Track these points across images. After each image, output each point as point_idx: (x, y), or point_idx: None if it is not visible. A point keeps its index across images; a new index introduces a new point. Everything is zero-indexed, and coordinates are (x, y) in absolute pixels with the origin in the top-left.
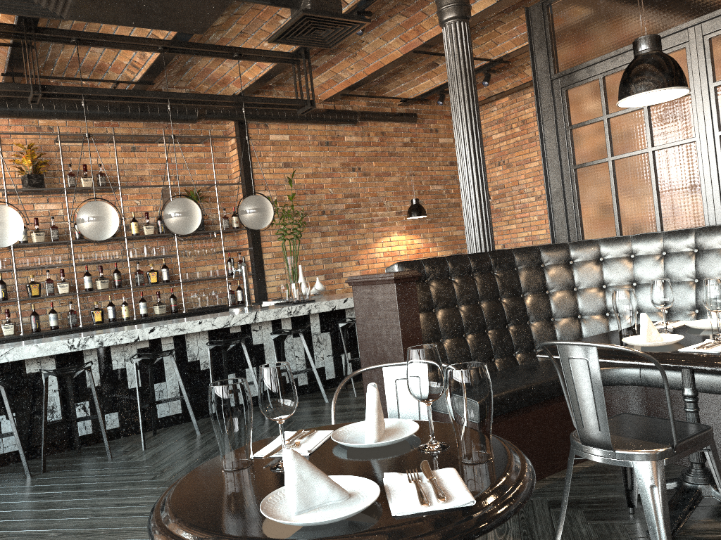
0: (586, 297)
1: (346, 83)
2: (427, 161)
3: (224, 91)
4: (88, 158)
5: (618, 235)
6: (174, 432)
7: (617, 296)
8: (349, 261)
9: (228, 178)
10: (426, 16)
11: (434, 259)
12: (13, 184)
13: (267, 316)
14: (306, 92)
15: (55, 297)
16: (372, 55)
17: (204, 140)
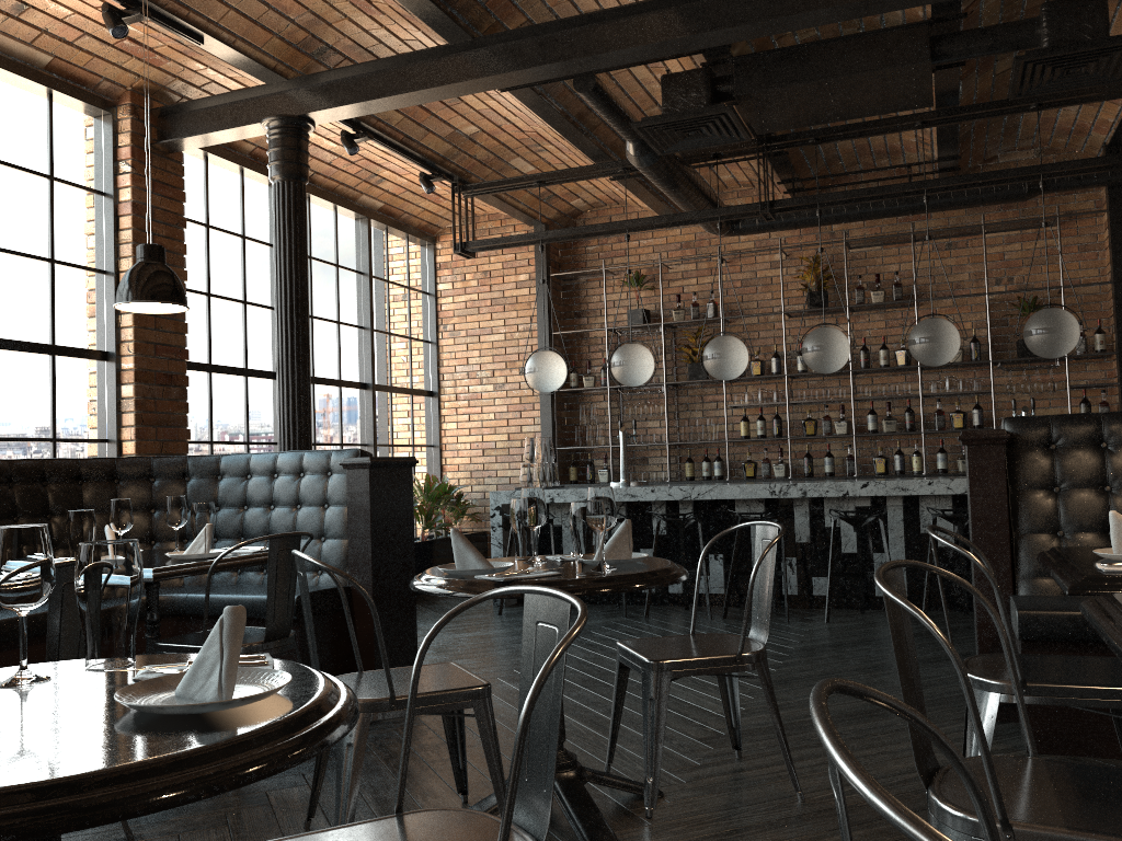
0: None
1: None
2: None
3: (1089, 142)
4: (887, 265)
5: None
6: (884, 615)
7: None
8: None
9: (1099, 273)
10: None
11: (1074, 416)
12: (800, 304)
13: None
14: None
15: (828, 437)
16: None
17: (1054, 221)
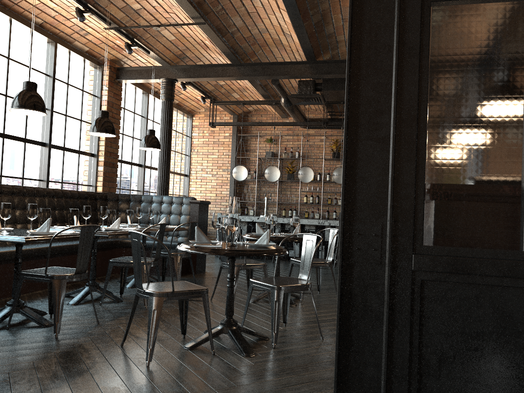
0: None
1: None
2: None
3: None
4: None
5: None
6: None
7: None
8: None
9: None
10: None
11: None
12: (329, 156)
13: None
14: None
15: (335, 205)
16: None
17: None
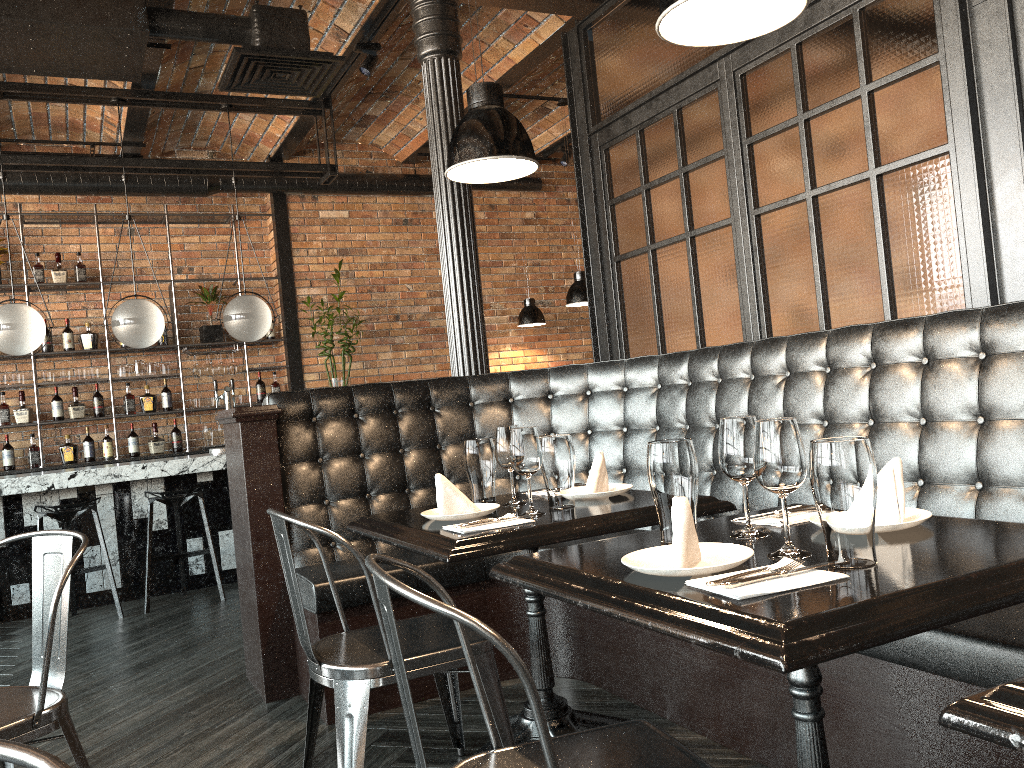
0: None
1: (420, 138)
2: (560, 245)
3: (256, 153)
4: (68, 244)
5: None
6: (100, 612)
7: (465, 448)
8: None
9: (266, 270)
10: (485, 45)
11: (331, 390)
12: None
13: None
14: (326, 154)
15: (8, 427)
16: None
17: (229, 219)
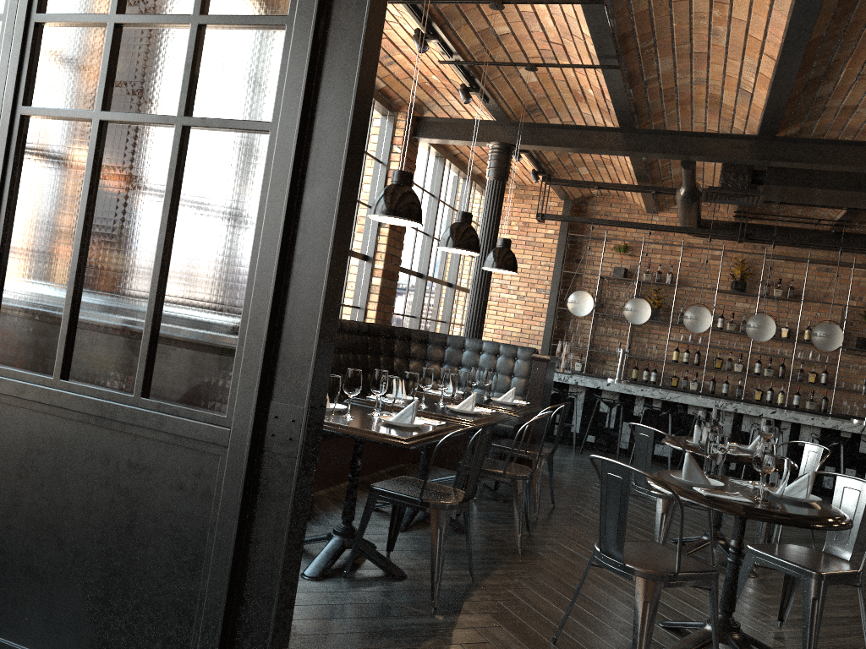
0: None
1: None
2: None
3: None
4: (785, 273)
5: None
6: None
7: None
8: None
9: None
10: None
11: None
12: (724, 285)
13: None
14: None
15: (730, 372)
16: None
17: None
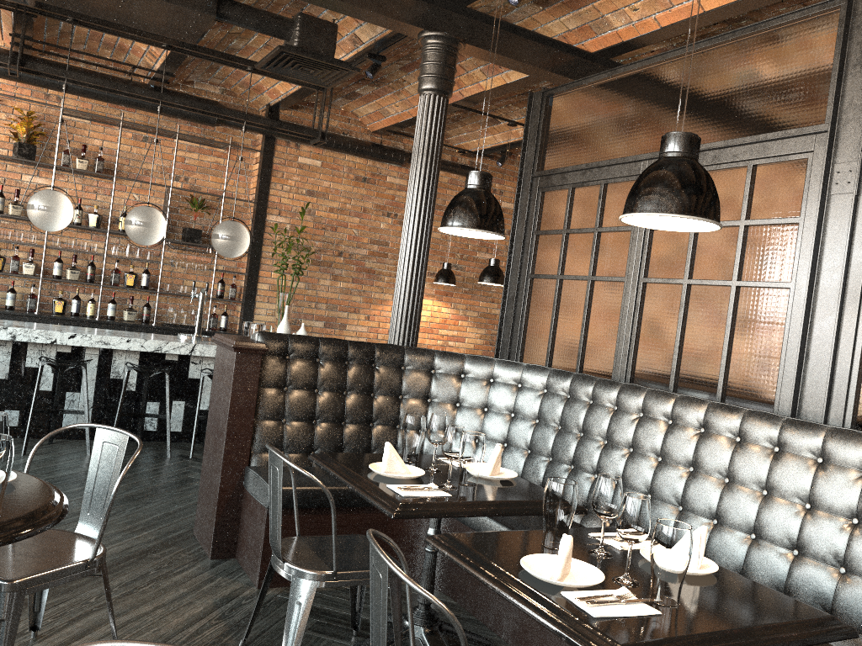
0: (465, 415)
1: (392, 119)
2: None
3: (259, 99)
4: (93, 138)
5: (547, 360)
6: (71, 446)
7: (405, 420)
8: (358, 313)
9: (245, 192)
10: (464, 71)
11: (304, 337)
12: (5, 148)
13: (206, 352)
14: (320, 123)
15: (16, 276)
16: (415, 97)
17: (225, 146)
